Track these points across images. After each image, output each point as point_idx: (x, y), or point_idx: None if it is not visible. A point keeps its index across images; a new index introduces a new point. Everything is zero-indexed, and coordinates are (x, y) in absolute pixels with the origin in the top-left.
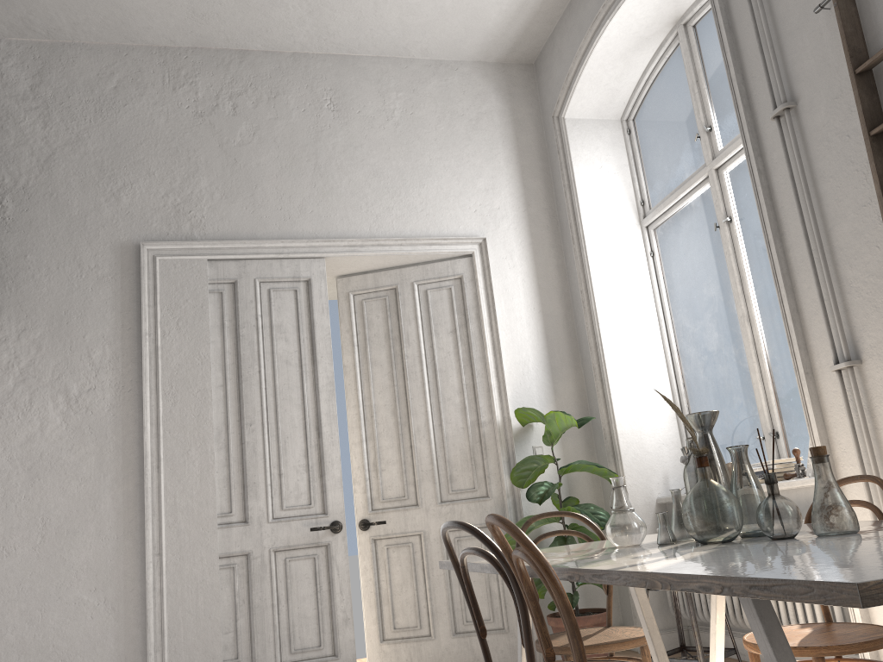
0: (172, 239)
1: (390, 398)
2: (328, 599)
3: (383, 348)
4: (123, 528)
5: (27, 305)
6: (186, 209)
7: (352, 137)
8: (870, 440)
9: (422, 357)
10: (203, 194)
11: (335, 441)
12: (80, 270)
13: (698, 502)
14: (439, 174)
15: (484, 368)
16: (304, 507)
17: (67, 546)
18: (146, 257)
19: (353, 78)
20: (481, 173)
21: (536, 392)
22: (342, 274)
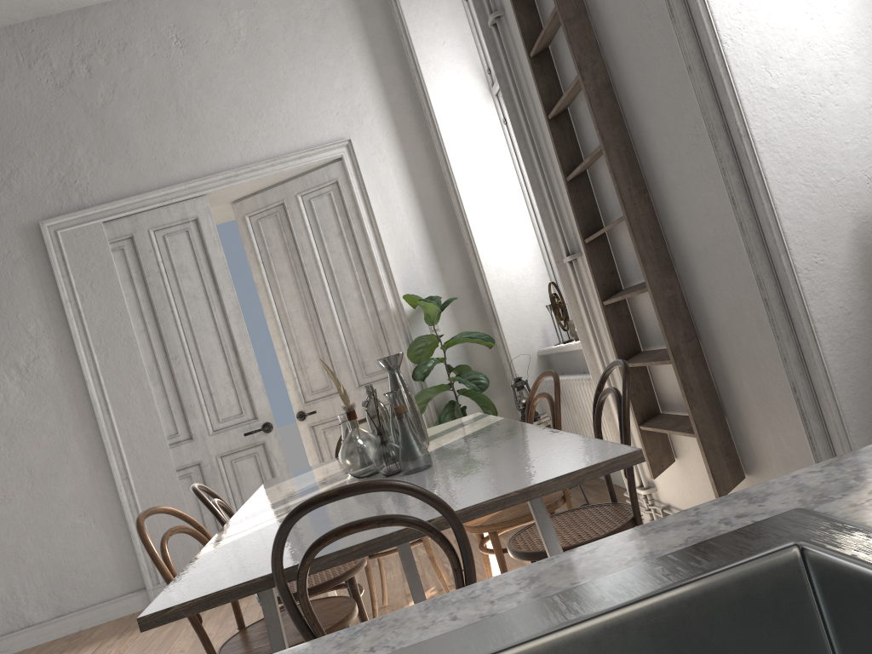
0: (67, 211)
1: (299, 304)
2: None
3: (284, 261)
4: (93, 464)
5: None
6: (72, 181)
7: (205, 70)
8: (595, 322)
9: (318, 262)
10: (83, 162)
11: (252, 357)
12: None
13: (344, 450)
14: (295, 85)
15: (372, 263)
16: (237, 416)
17: (53, 486)
18: (48, 234)
19: (193, 8)
20: (336, 73)
21: (424, 274)
22: (235, 199)
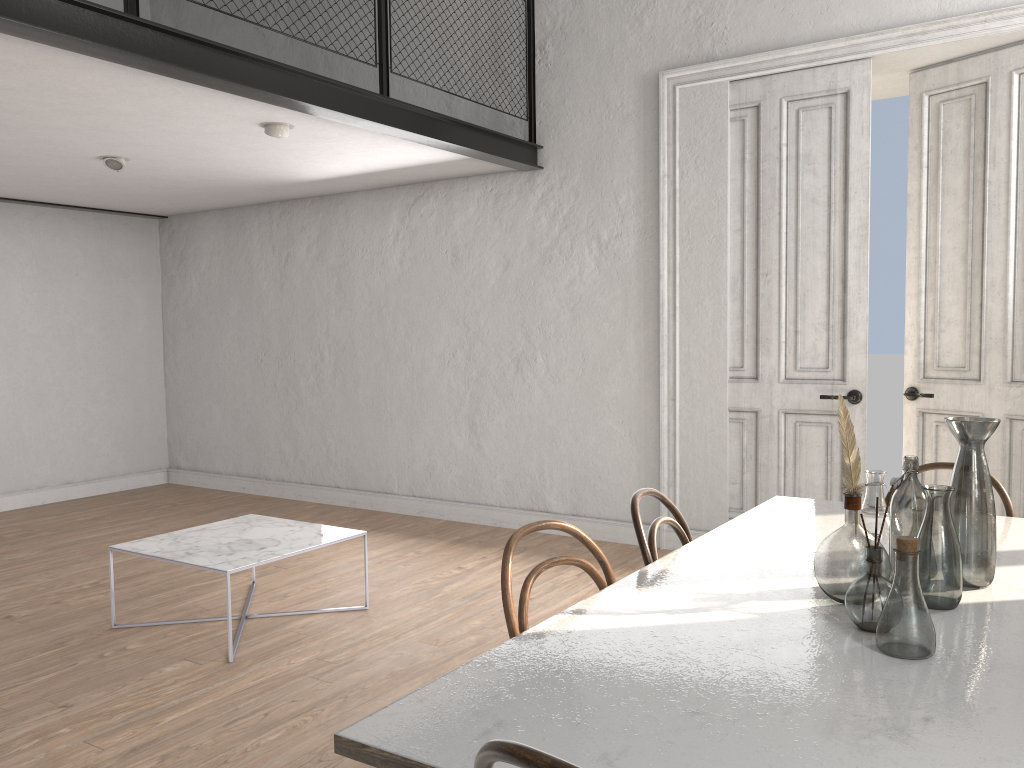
0: (692, 62)
1: (961, 239)
2: (839, 472)
3: (959, 170)
4: (644, 371)
5: (566, 153)
6: (708, 22)
7: None
8: None
9: (1011, 183)
10: None
11: (863, 298)
12: (608, 111)
13: (819, 550)
14: None
15: None
16: (820, 370)
17: (601, 381)
18: (665, 88)
19: None
20: None
21: None
22: (916, 67)
